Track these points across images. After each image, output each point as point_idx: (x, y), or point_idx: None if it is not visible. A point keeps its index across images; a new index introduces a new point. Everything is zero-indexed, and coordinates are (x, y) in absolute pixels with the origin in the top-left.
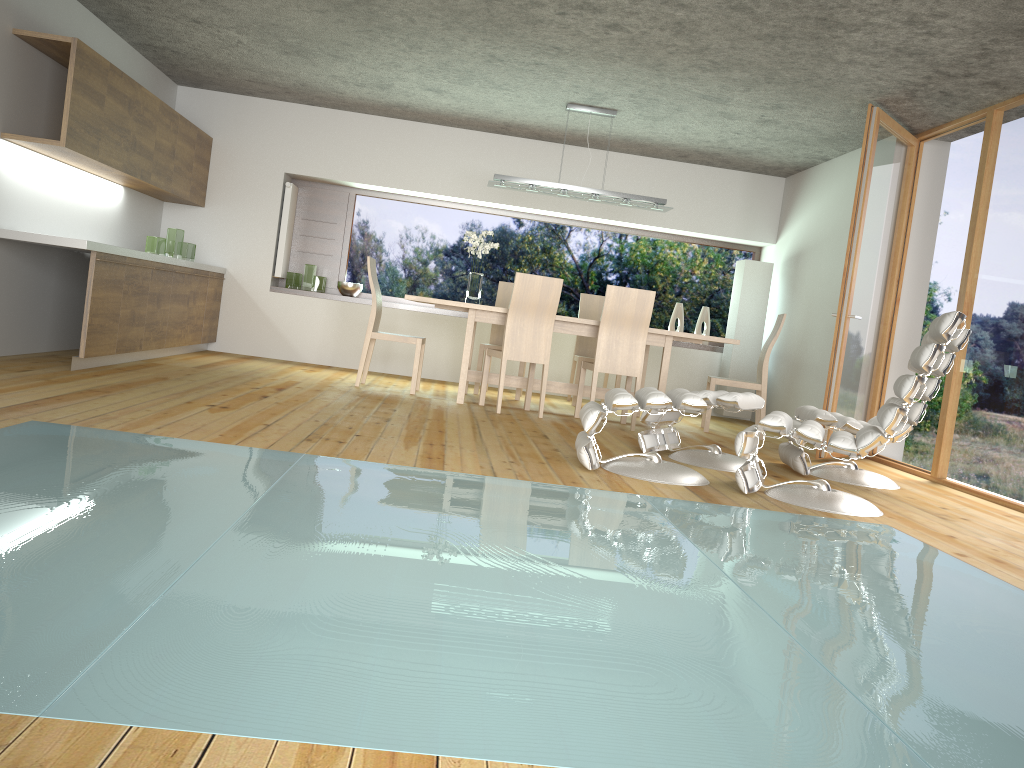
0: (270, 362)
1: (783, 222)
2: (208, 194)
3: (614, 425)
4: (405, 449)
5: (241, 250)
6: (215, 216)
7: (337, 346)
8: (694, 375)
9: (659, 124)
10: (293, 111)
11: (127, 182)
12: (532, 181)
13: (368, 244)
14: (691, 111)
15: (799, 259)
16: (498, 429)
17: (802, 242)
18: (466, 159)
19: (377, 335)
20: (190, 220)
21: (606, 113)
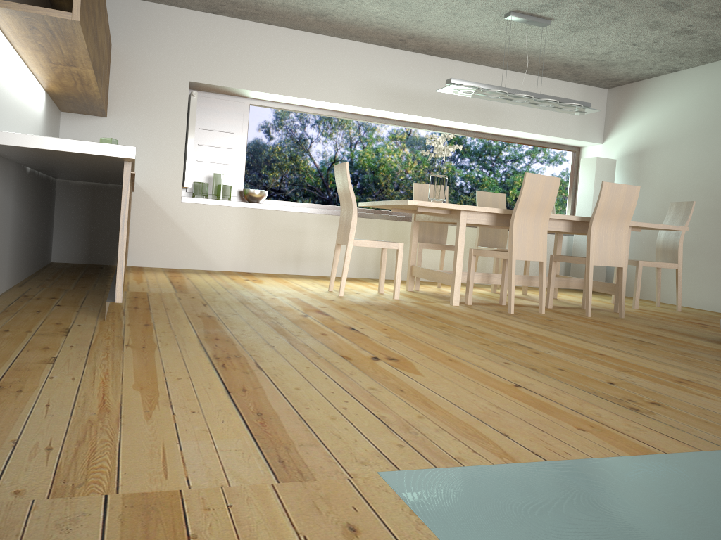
0: (201, 274)
1: (611, 125)
2: (110, 103)
3: (592, 313)
4: (713, 400)
5: (149, 161)
6: (119, 126)
7: (251, 252)
8: (548, 256)
9: (572, 35)
10: (195, 19)
11: (63, 84)
12: (484, 85)
13: (263, 152)
14: (627, 20)
15: (643, 155)
16: (596, 338)
17: (645, 141)
18: (361, 70)
19: (359, 242)
20: (92, 131)
21: (542, 22)
